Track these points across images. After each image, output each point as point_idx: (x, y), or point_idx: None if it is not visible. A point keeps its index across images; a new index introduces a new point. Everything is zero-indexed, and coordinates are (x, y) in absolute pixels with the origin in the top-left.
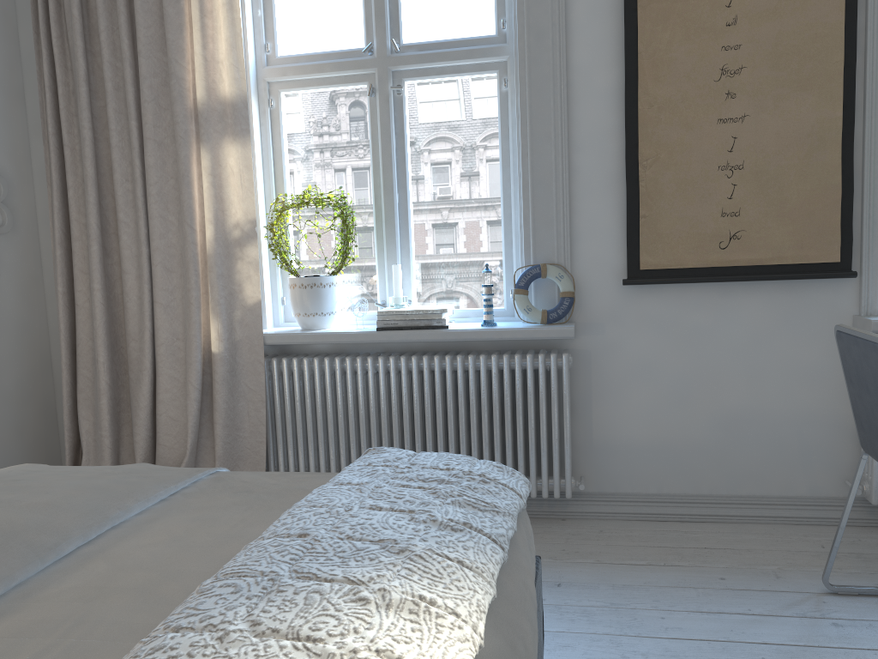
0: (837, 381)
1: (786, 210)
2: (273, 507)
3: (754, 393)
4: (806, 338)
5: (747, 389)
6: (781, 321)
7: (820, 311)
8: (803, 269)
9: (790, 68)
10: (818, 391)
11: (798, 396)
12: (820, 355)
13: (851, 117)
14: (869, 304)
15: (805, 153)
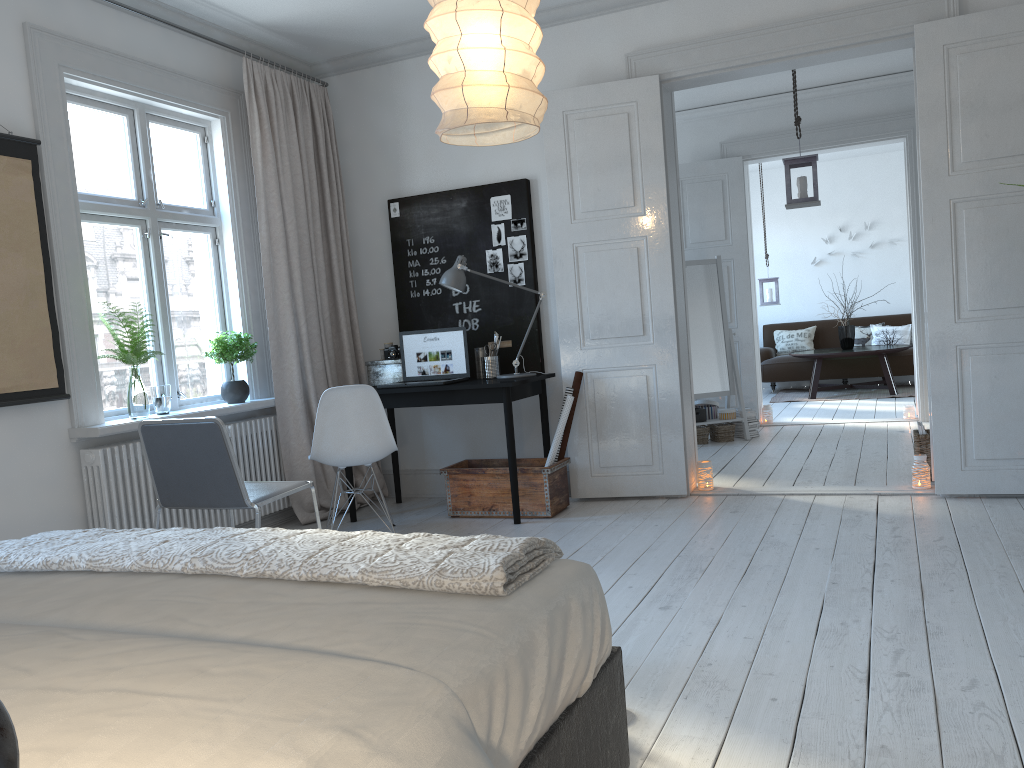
0: (65, 482)
1: (17, 347)
2: (12, 584)
3: (10, 505)
4: (41, 451)
5: (4, 502)
6: (22, 439)
7: (47, 427)
8: (35, 394)
9: (5, 232)
10: (55, 493)
11: (42, 500)
12: (52, 463)
13: (50, 276)
14: (79, 418)
15: (24, 301)
